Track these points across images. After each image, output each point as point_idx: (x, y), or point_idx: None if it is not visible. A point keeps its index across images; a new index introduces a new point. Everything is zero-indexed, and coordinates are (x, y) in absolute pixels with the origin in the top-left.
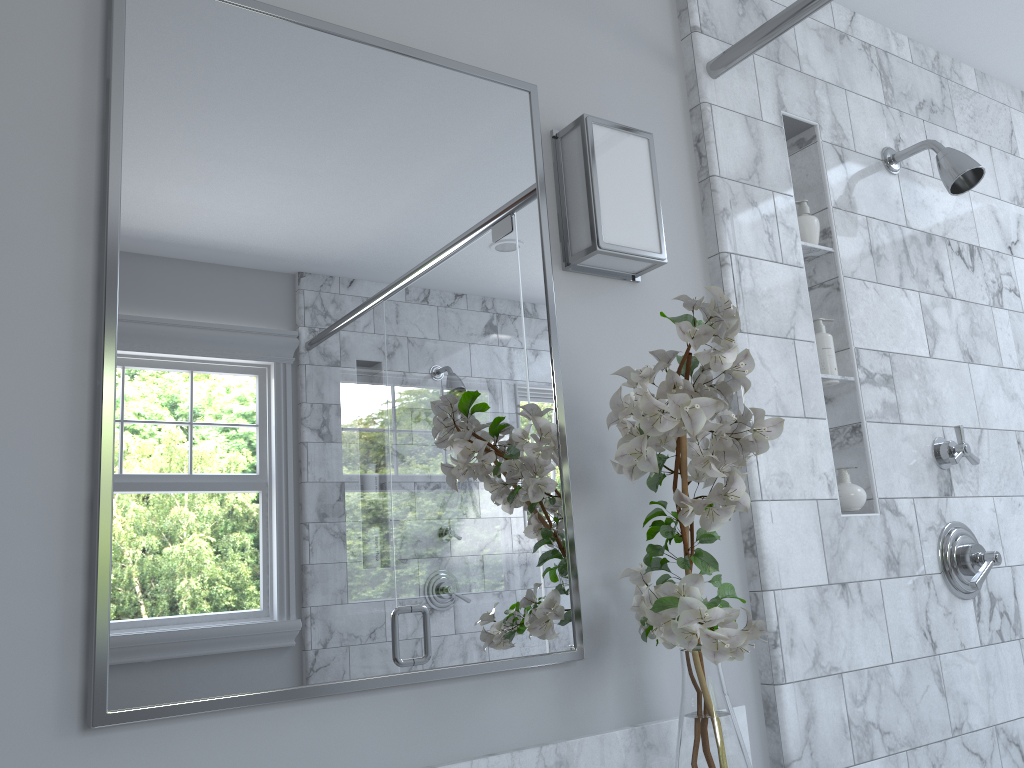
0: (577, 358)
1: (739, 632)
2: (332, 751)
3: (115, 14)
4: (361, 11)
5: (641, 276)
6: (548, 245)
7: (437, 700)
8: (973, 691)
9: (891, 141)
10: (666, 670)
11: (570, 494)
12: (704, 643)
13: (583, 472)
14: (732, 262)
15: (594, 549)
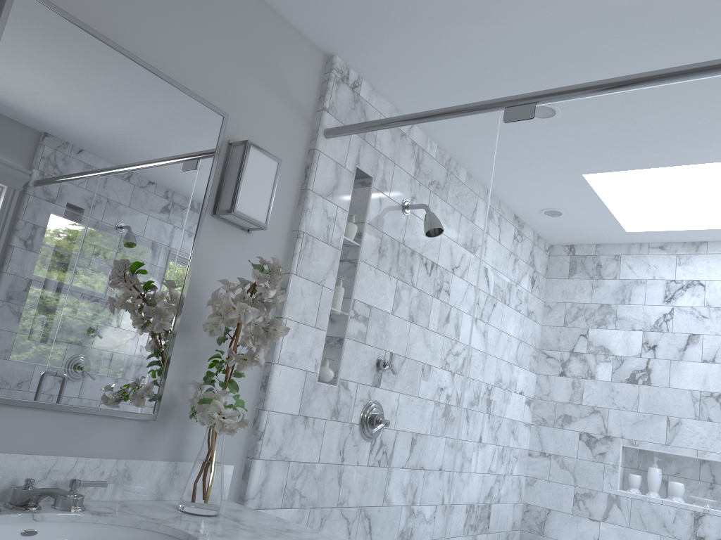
0: (204, 264)
1: (235, 422)
2: (2, 434)
3: (4, 10)
4: (144, 45)
5: (253, 230)
6: (207, 201)
7: (69, 422)
8: (378, 501)
9: (440, 179)
10: (198, 437)
11: (176, 334)
12: (217, 423)
13: (187, 324)
14: (303, 237)
15: (180, 366)
